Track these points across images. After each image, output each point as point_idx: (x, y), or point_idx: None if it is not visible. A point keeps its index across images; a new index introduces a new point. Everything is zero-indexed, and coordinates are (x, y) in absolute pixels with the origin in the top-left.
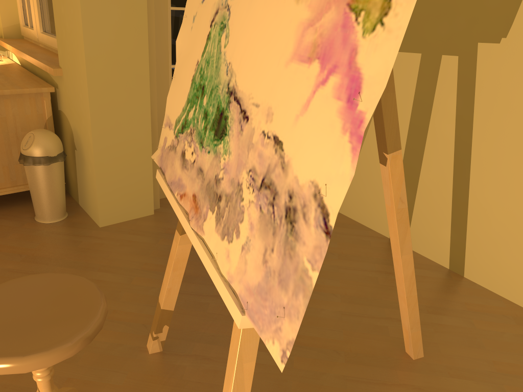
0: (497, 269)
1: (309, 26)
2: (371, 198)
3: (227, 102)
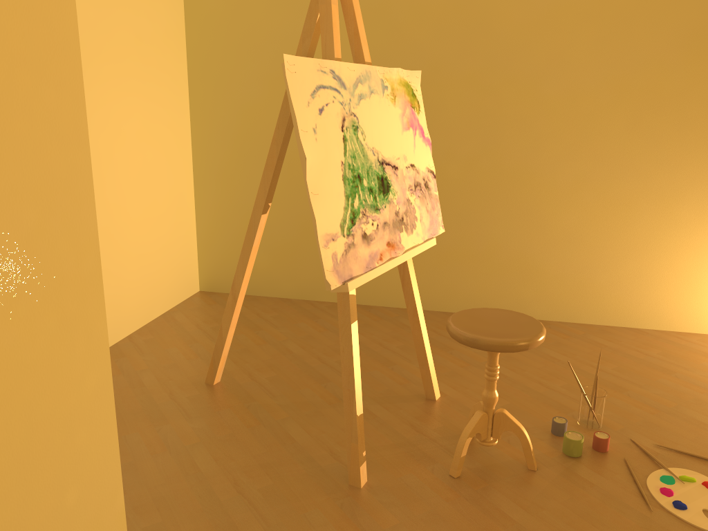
0: None
1: (403, 116)
2: None
3: (382, 170)
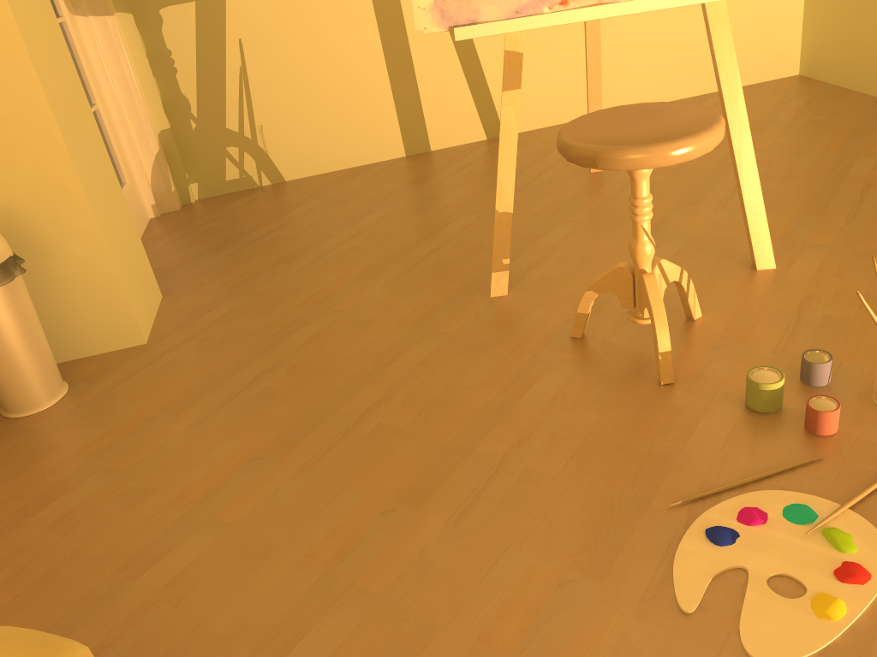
0: (531, 103)
1: None
2: (360, 124)
3: None
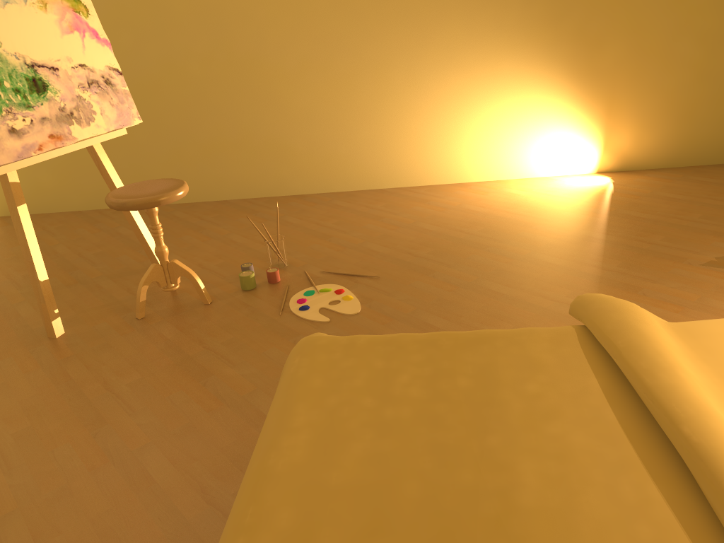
0: None
1: (61, 21)
2: None
3: (34, 72)
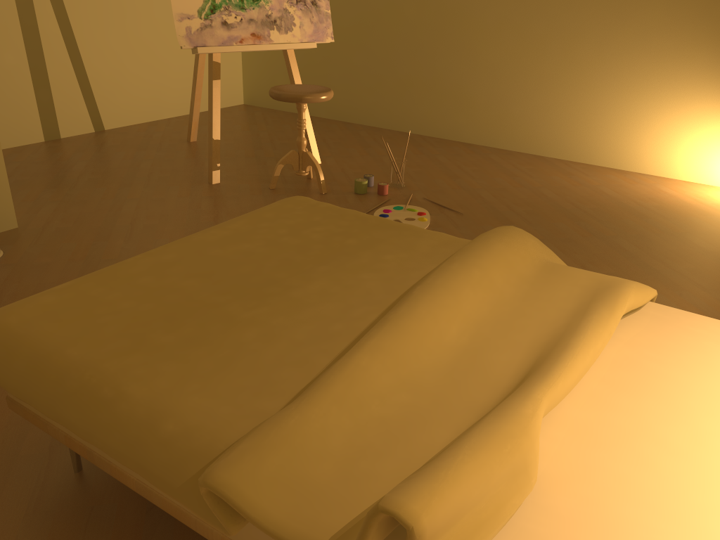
0: (119, 110)
1: None
2: (14, 117)
3: None
